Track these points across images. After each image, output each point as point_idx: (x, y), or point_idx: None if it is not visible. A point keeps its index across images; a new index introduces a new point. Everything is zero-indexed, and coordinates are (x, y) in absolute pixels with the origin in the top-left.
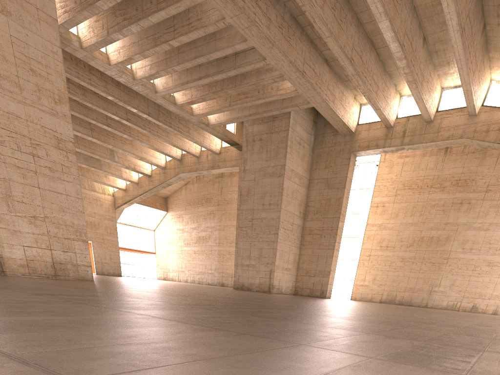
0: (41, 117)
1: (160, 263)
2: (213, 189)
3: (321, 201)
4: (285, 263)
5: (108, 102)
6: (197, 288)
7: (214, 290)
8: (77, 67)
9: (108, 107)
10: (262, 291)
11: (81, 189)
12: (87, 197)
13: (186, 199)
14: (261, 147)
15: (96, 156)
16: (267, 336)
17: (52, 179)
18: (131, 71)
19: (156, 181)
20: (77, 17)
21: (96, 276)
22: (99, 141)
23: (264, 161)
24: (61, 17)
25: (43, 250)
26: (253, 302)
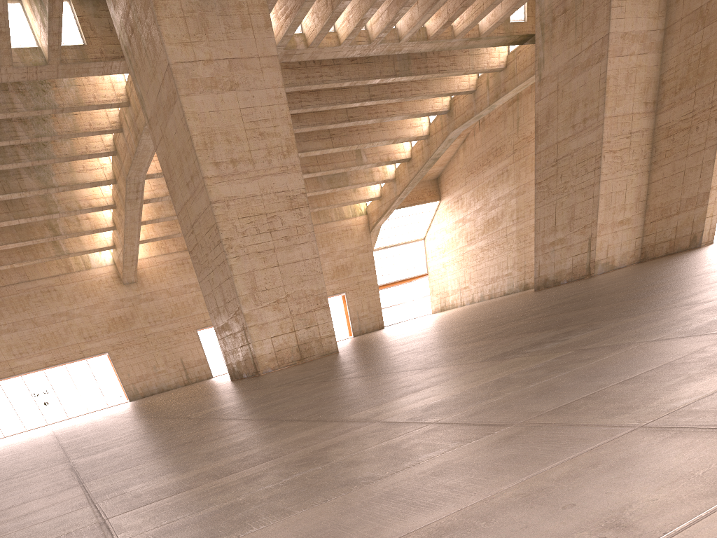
0: (273, 183)
1: (435, 288)
2: (505, 129)
3: (688, 61)
4: (619, 213)
5: (345, 89)
6: (468, 313)
7: (489, 308)
8: (306, 69)
9: (346, 95)
10: (577, 278)
11: (328, 225)
12: (336, 233)
13: (466, 167)
14: (566, 25)
15: (340, 170)
16: (418, 368)
17: (289, 249)
18: (366, 33)
19: (417, 164)
20: (298, 16)
21: (351, 340)
22: (341, 147)
23: (573, 47)
24: (283, 26)
25: (288, 335)
26: (504, 317)
